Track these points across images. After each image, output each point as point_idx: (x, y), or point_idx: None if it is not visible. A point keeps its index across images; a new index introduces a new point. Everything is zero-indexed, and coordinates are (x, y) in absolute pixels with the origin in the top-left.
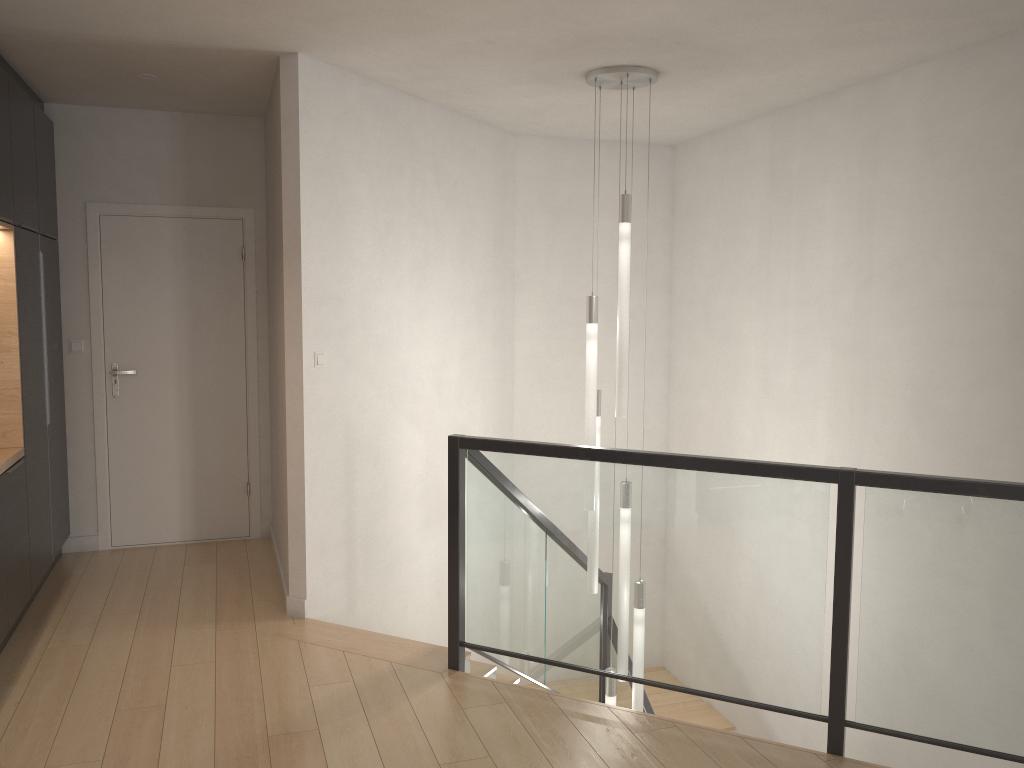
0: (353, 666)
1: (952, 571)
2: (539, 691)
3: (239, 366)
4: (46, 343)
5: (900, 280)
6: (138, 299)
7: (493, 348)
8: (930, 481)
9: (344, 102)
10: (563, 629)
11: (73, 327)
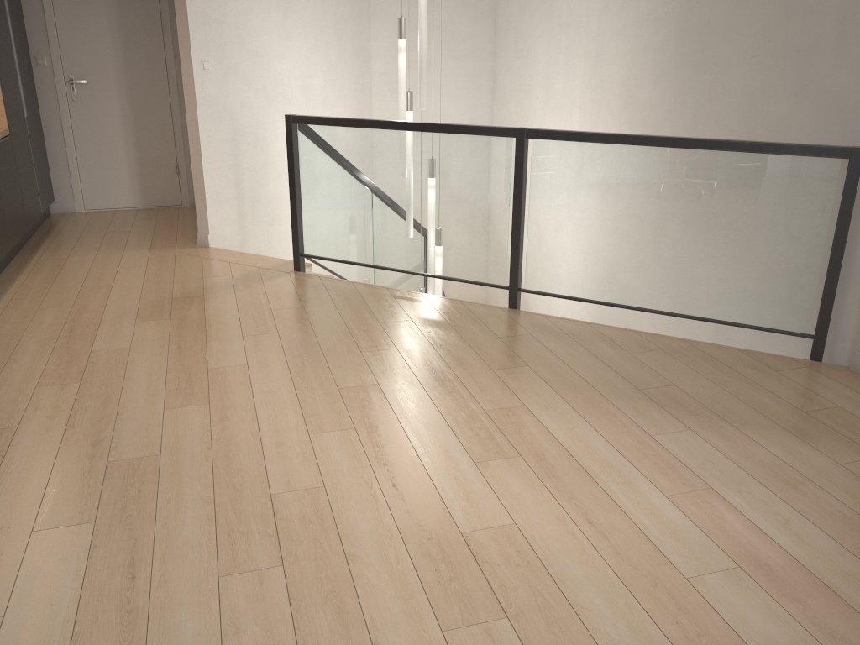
0: (234, 269)
1: (579, 192)
2: (347, 281)
3: (163, 78)
4: (16, 56)
5: (623, 5)
6: (82, 25)
7: (352, 65)
8: (567, 134)
9: None
10: (360, 242)
11: (37, 46)
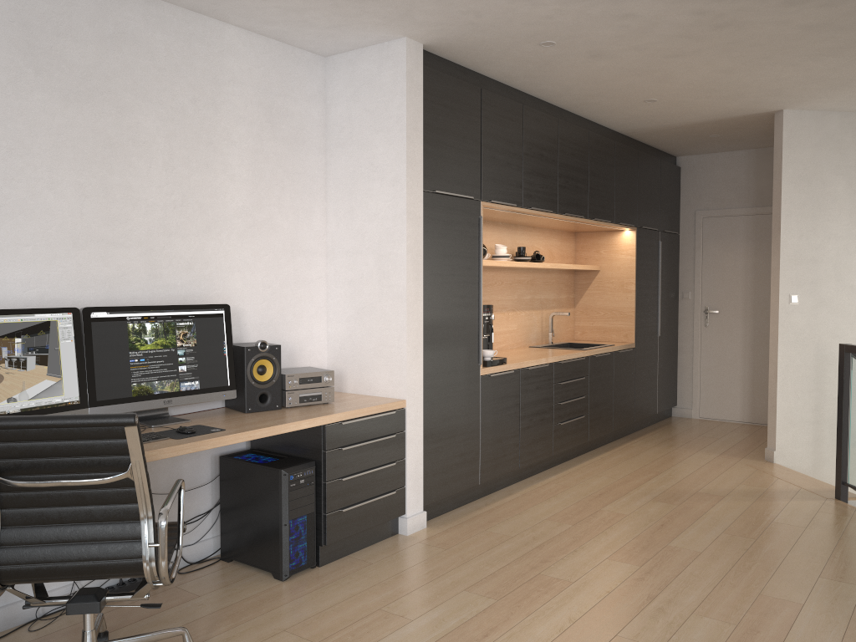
0: (775, 484)
1: None
2: None
3: None
4: (659, 291)
5: None
6: (722, 267)
7: None
8: None
9: (824, 132)
10: None
11: (684, 284)
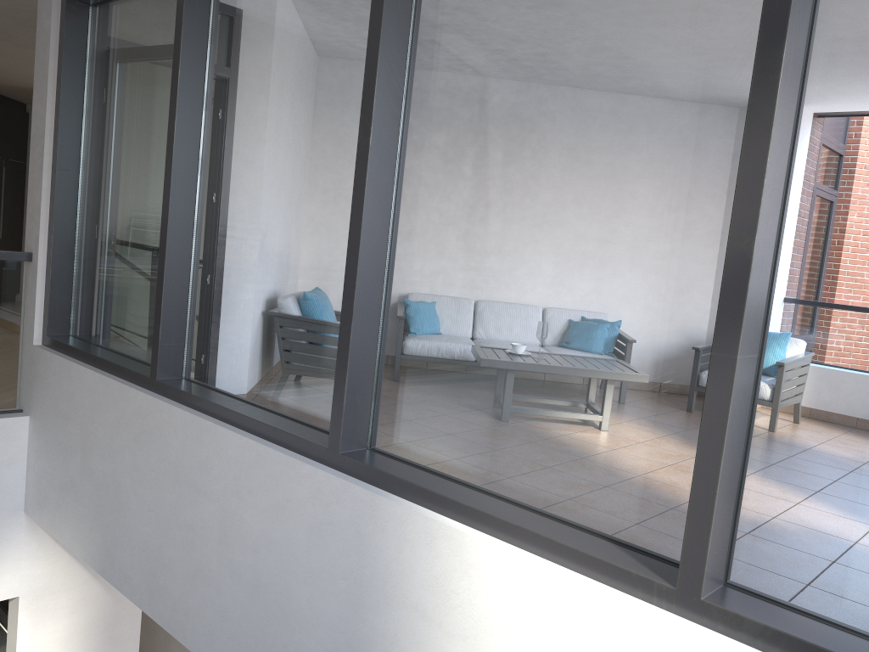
0: None
1: None
2: None
3: None
4: (2, 204)
5: None
6: None
7: None
8: None
9: None
10: None
11: None
